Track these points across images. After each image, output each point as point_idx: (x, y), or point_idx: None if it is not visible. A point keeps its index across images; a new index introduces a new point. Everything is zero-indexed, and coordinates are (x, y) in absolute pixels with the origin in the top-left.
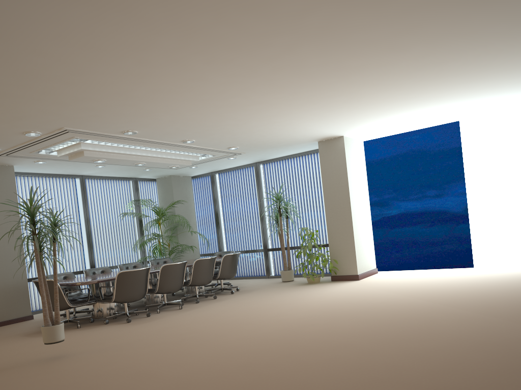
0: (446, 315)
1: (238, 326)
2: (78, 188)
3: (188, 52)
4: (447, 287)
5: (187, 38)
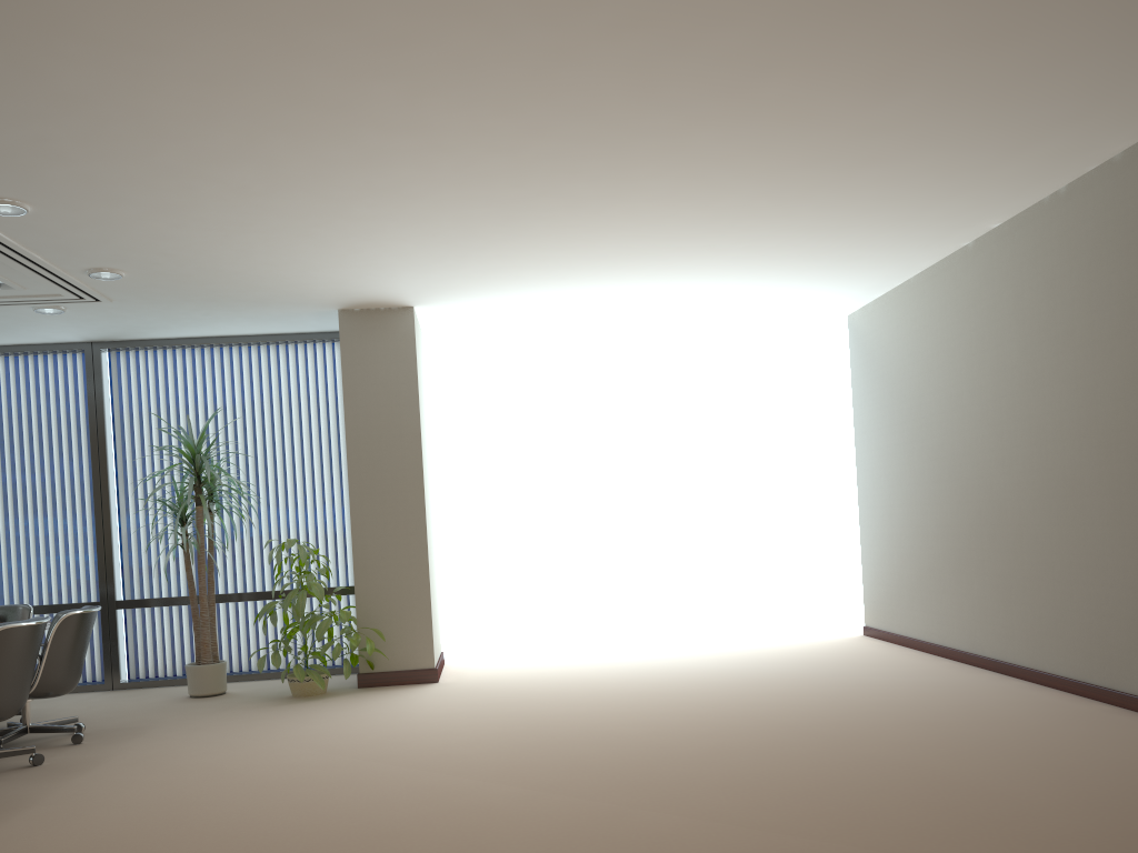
0: (889, 748)
1: (371, 848)
2: None
3: None
4: (709, 686)
5: None
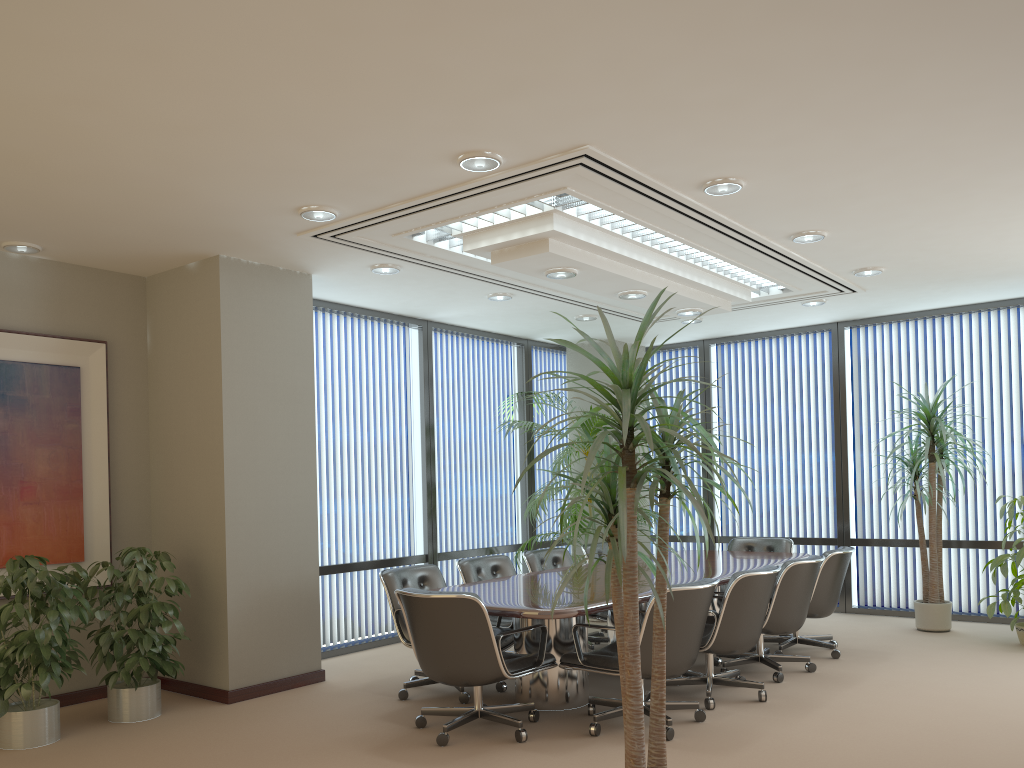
0: None
1: None
2: (413, 352)
3: None
4: None
5: None
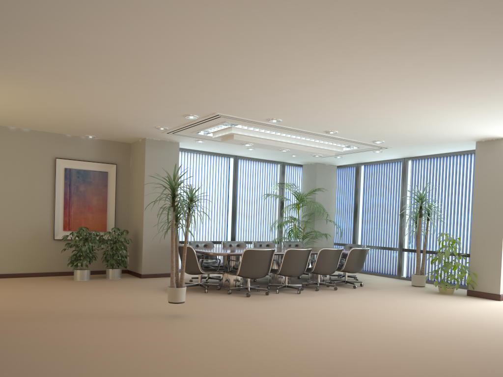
0: None
1: (344, 323)
2: (230, 167)
3: (324, 46)
4: None
5: (322, 32)
